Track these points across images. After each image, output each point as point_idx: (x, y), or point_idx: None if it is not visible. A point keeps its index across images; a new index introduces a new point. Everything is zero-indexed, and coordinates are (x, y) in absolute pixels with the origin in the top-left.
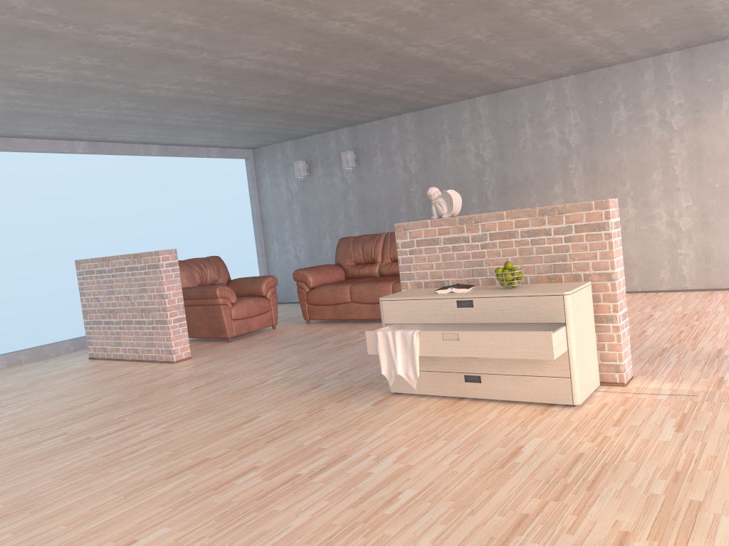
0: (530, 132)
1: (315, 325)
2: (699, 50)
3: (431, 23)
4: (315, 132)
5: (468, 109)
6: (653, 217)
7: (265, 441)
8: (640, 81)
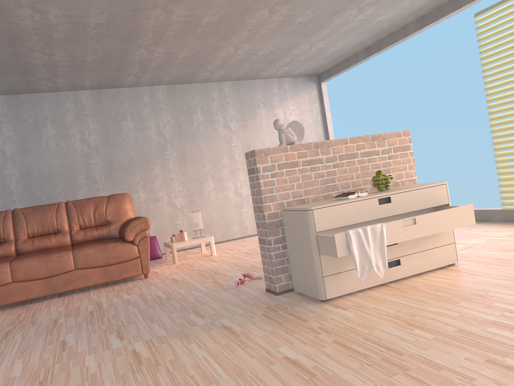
0: (131, 124)
1: None
2: (242, 83)
3: None
4: None
5: (72, 99)
6: (226, 189)
7: (395, 355)
8: (210, 96)
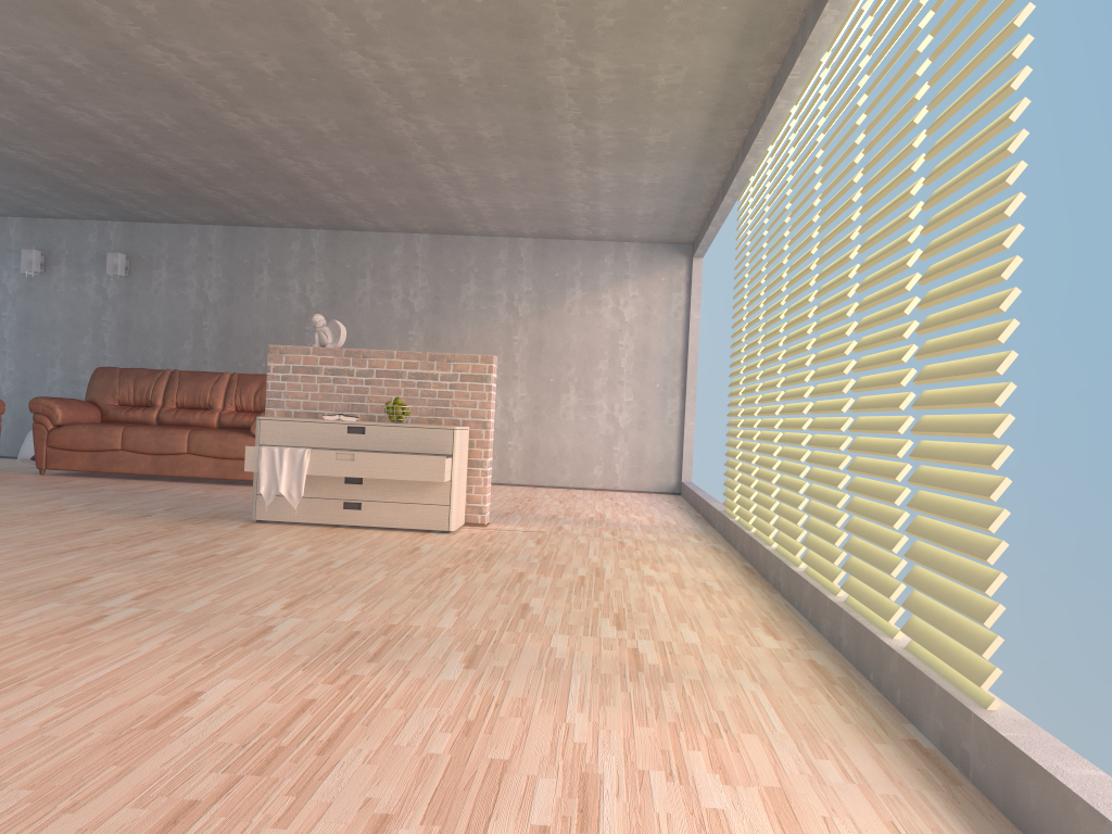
0: (370, 285)
1: (57, 477)
2: (551, 243)
3: (330, 145)
4: (69, 216)
5: (300, 240)
6: None
7: (142, 540)
8: (494, 259)
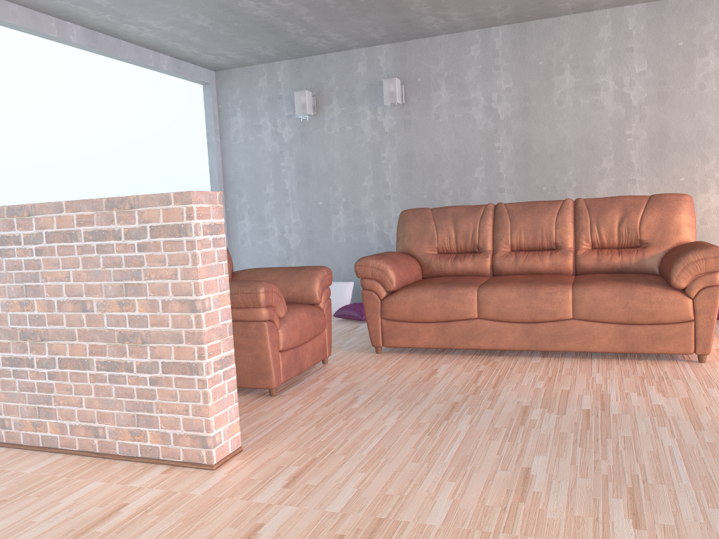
0: (715, 63)
1: (402, 359)
2: None
3: None
4: (337, 47)
5: (610, 23)
6: None
7: None
8: None
